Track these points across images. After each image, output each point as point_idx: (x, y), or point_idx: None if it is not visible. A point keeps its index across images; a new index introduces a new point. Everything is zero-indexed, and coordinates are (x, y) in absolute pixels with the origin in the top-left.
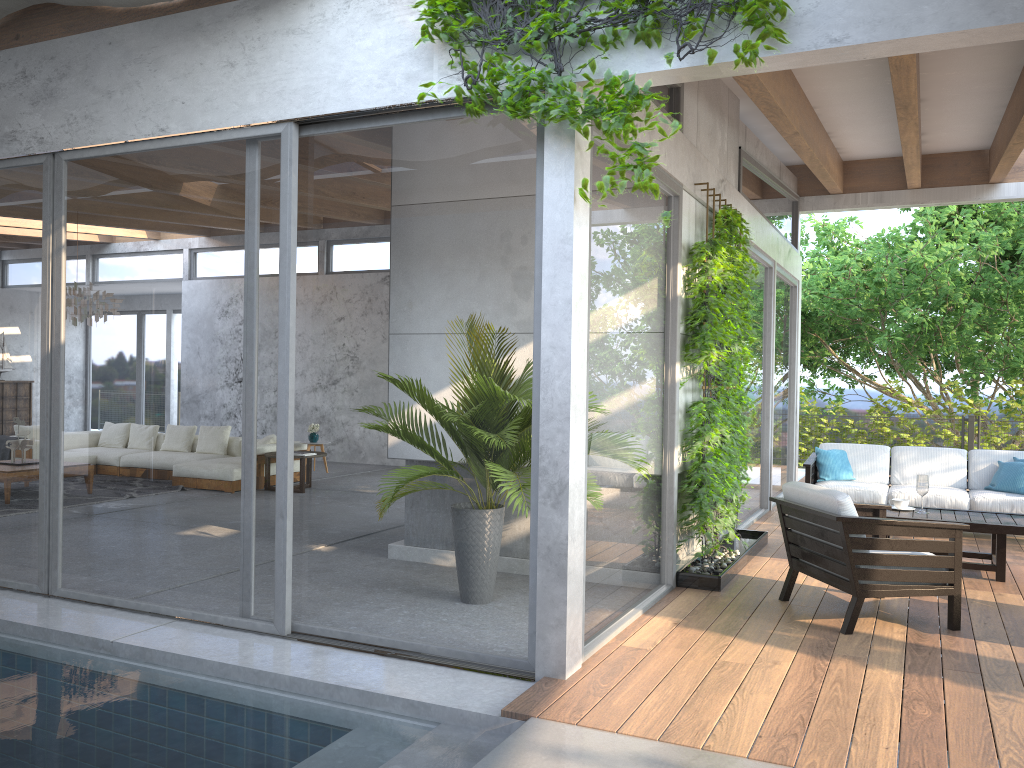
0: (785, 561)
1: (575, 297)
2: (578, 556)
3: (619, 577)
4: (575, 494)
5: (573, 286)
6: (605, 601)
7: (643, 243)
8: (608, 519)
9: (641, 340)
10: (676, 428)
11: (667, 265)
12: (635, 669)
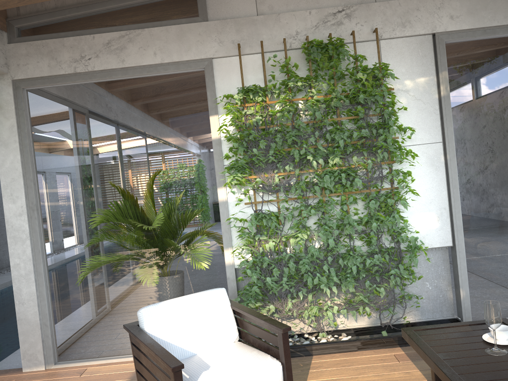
0: (397, 360)
1: (5, 182)
2: (31, 312)
3: (123, 330)
4: (21, 280)
5: (1, 177)
6: (99, 341)
7: (138, 121)
8: (96, 294)
9: (144, 183)
10: (224, 235)
11: (197, 121)
12: (41, 380)
